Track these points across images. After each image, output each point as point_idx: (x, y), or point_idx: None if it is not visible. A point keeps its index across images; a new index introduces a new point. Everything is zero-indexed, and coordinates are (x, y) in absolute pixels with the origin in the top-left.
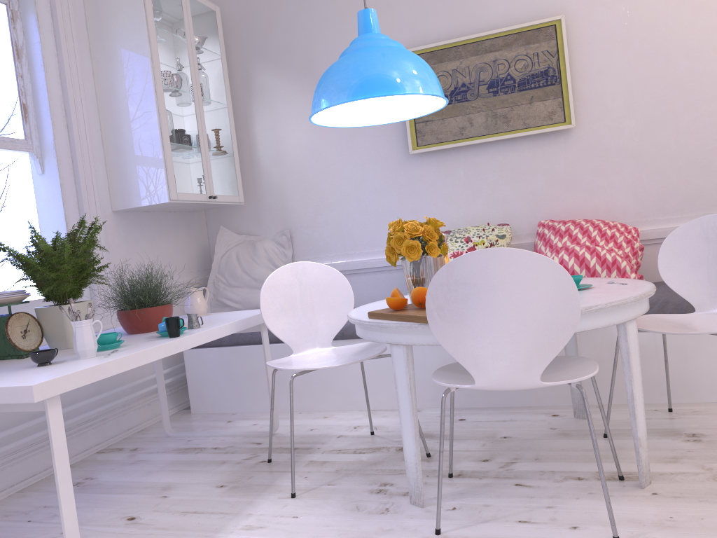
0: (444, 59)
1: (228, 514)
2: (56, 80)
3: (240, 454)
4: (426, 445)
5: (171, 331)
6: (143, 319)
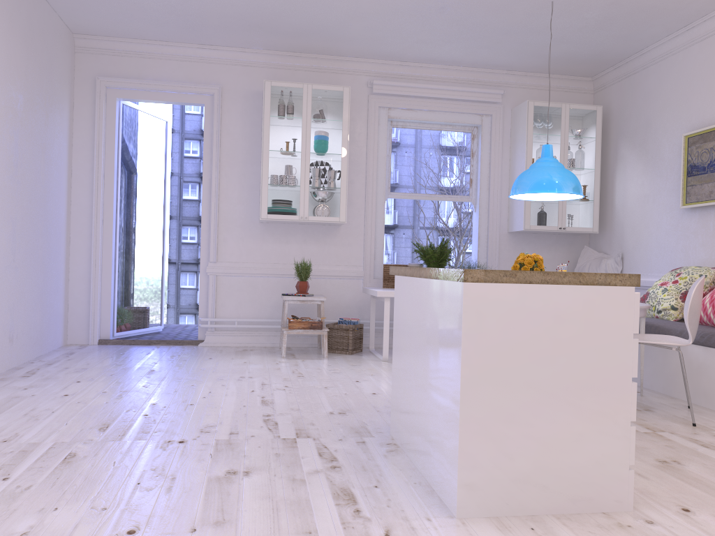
0: (705, 140)
1: None
2: (486, 166)
3: None
4: None
5: None
6: None
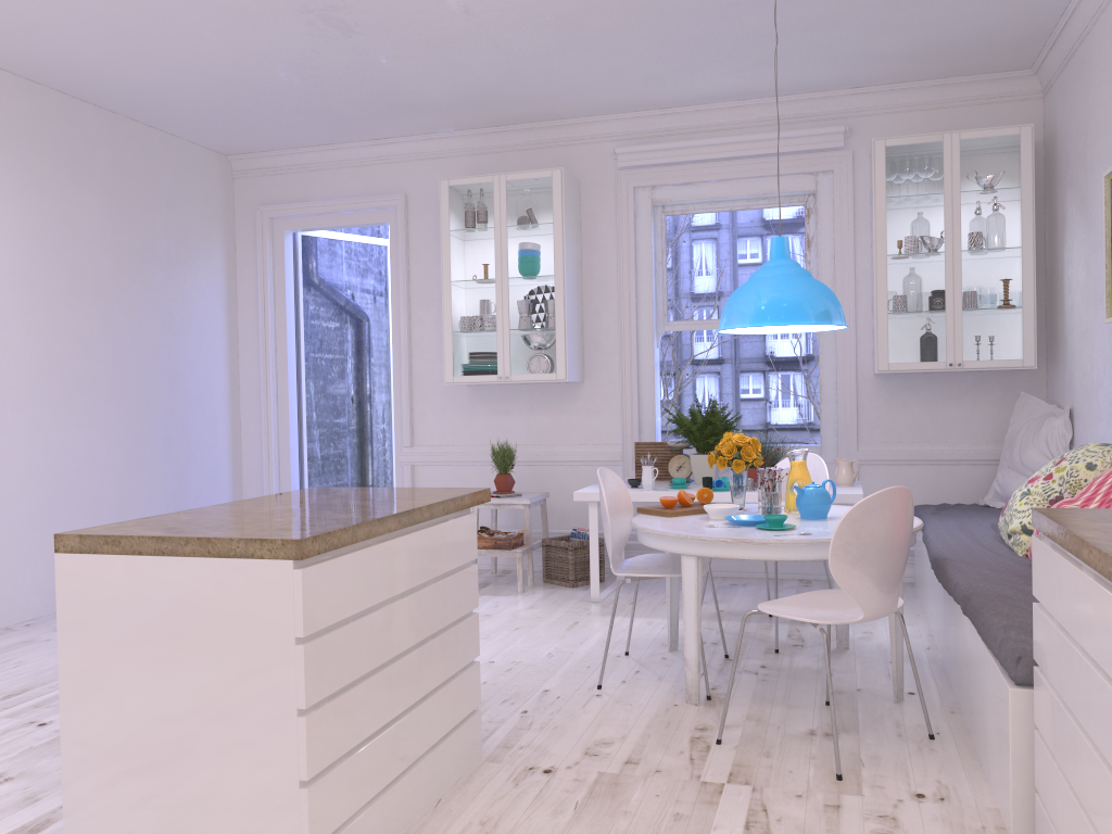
0: None
1: None
2: (829, 261)
3: None
4: (775, 641)
5: (702, 486)
6: None
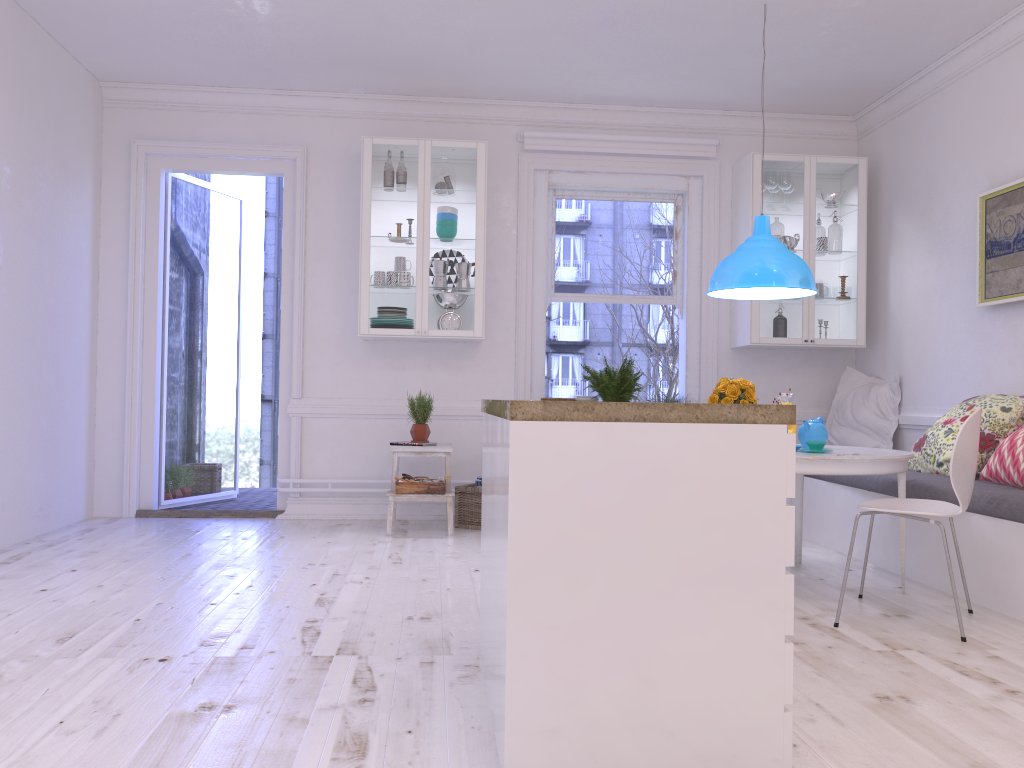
0: (1009, 202)
1: None
2: (696, 251)
3: None
4: None
5: None
6: None
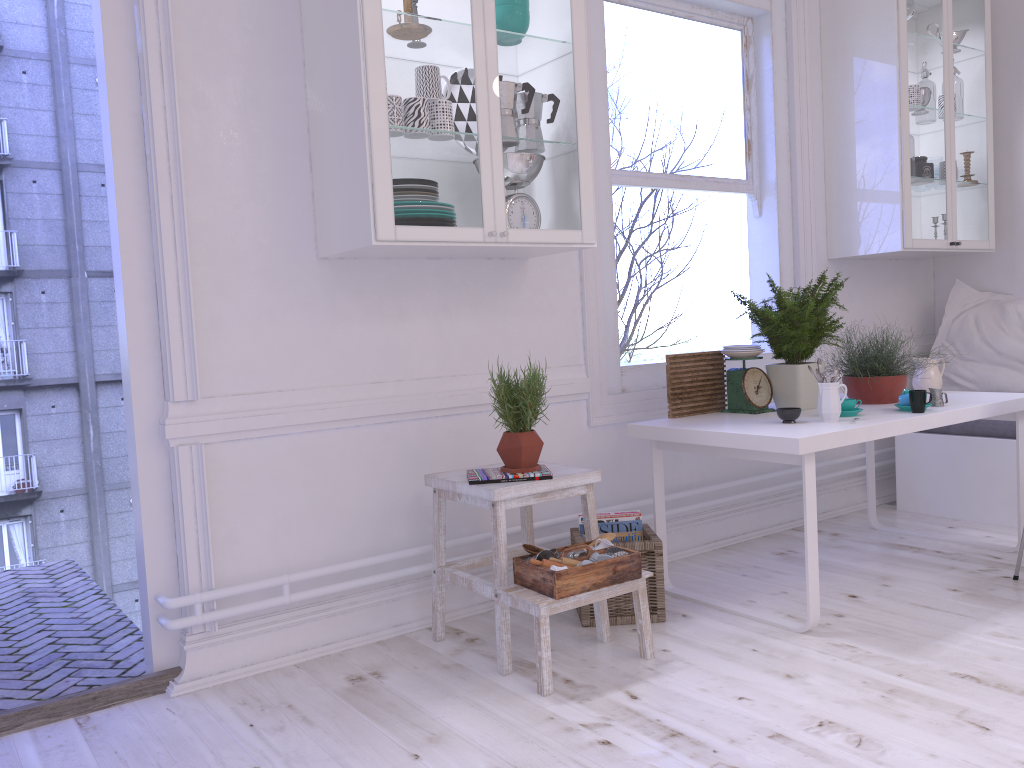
0: None
1: (968, 617)
2: (783, 109)
3: (972, 564)
4: None
5: (914, 406)
6: (873, 388)
